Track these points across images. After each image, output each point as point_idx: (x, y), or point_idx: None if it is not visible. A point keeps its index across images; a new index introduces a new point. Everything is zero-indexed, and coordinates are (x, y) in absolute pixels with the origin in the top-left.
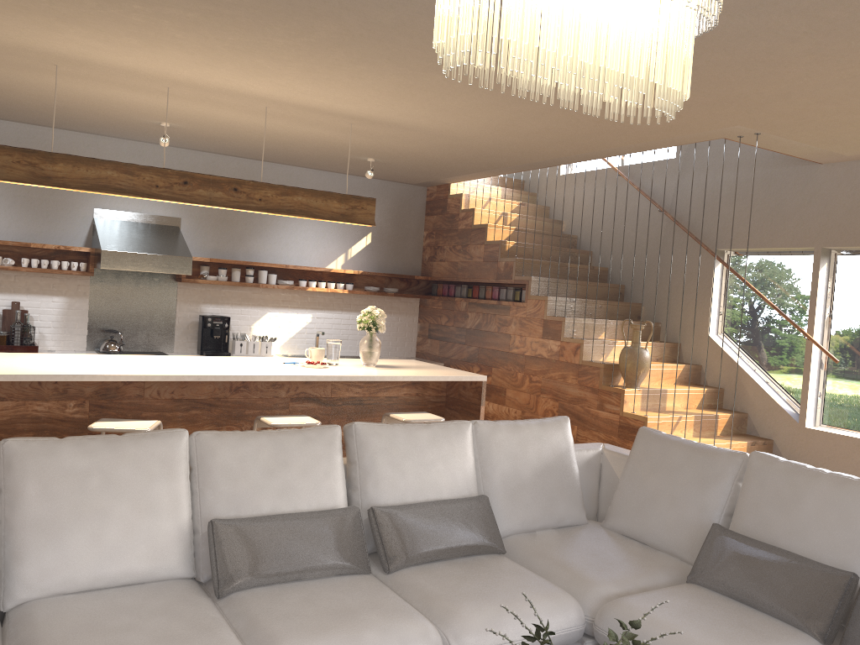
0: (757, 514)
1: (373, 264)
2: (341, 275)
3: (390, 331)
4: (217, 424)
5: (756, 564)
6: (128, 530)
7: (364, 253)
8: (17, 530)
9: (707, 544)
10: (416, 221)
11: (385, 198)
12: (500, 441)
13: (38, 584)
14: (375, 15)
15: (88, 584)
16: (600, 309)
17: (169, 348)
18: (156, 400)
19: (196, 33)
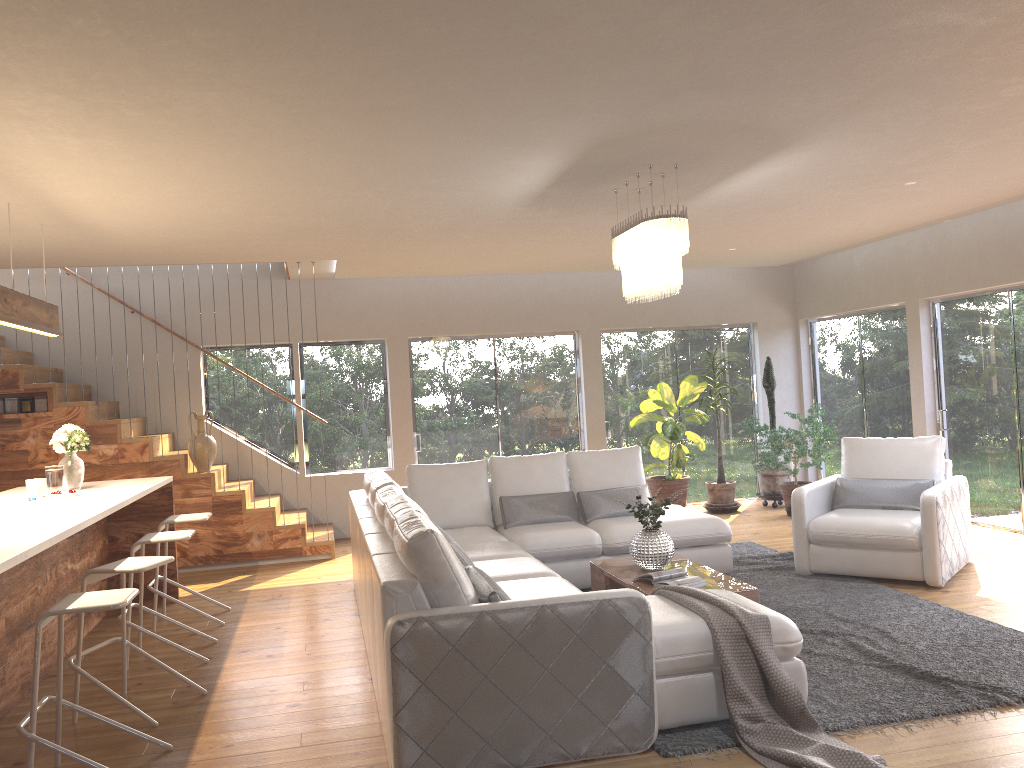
0: (513, 485)
1: None
2: None
3: None
4: (33, 579)
5: (537, 503)
6: None
7: None
8: None
9: (506, 506)
10: None
11: None
12: None
13: None
14: (361, 192)
15: None
16: (107, 410)
17: None
18: None
19: (209, 168)
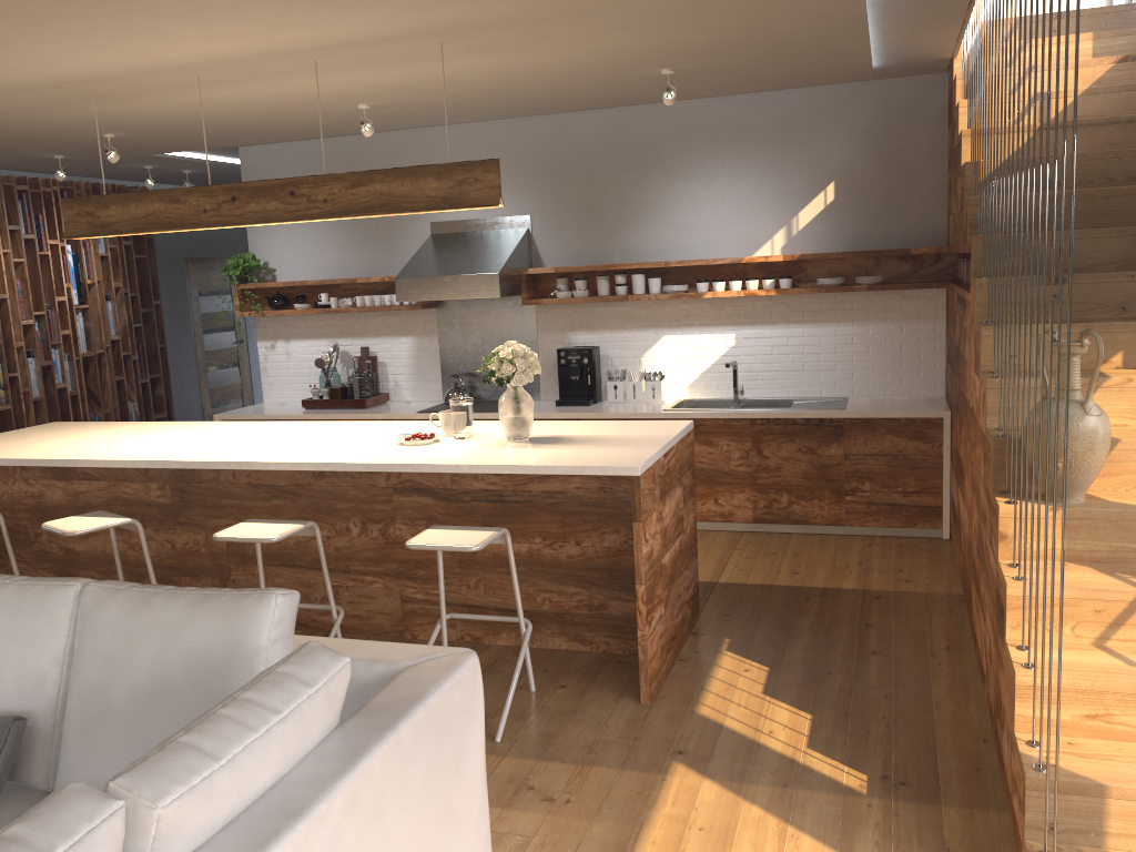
0: None
1: (842, 236)
2: (779, 264)
3: (887, 352)
4: (304, 519)
5: None
6: None
7: (823, 220)
8: None
9: None
10: (929, 143)
11: (858, 115)
12: (100, 626)
13: None
14: None
15: None
16: None
17: (534, 395)
18: (233, 485)
19: None
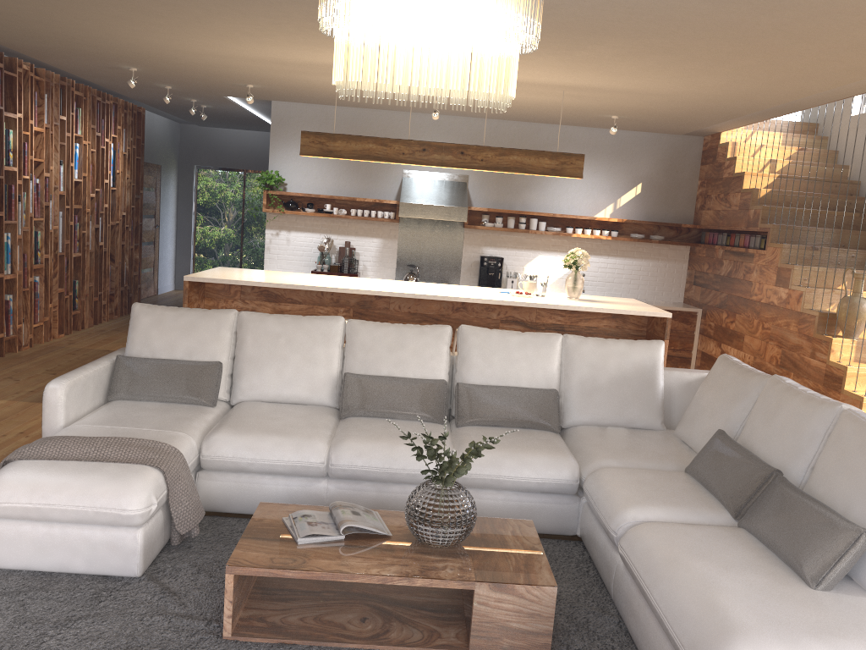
0: (751, 424)
1: (642, 213)
2: (608, 223)
3: (657, 276)
4: None
5: (721, 459)
6: (298, 371)
7: (633, 202)
8: (240, 361)
9: (705, 444)
10: (690, 171)
11: (658, 150)
12: (584, 352)
13: (247, 392)
14: None
15: (273, 398)
16: (852, 259)
17: (456, 282)
18: (397, 312)
19: None
